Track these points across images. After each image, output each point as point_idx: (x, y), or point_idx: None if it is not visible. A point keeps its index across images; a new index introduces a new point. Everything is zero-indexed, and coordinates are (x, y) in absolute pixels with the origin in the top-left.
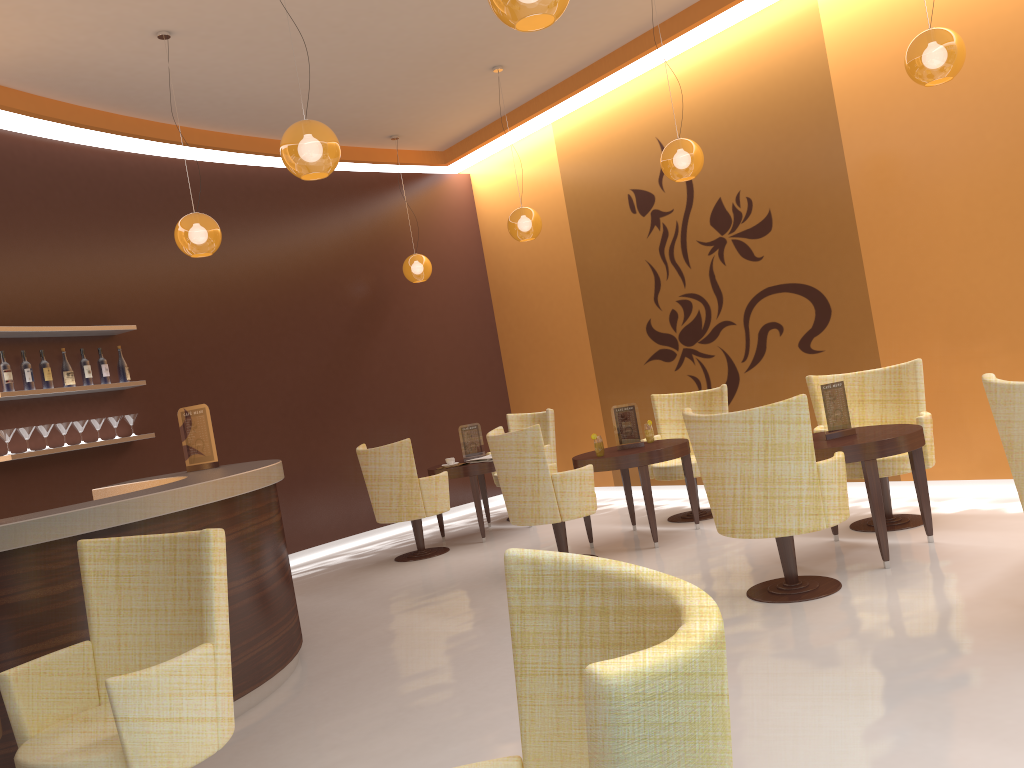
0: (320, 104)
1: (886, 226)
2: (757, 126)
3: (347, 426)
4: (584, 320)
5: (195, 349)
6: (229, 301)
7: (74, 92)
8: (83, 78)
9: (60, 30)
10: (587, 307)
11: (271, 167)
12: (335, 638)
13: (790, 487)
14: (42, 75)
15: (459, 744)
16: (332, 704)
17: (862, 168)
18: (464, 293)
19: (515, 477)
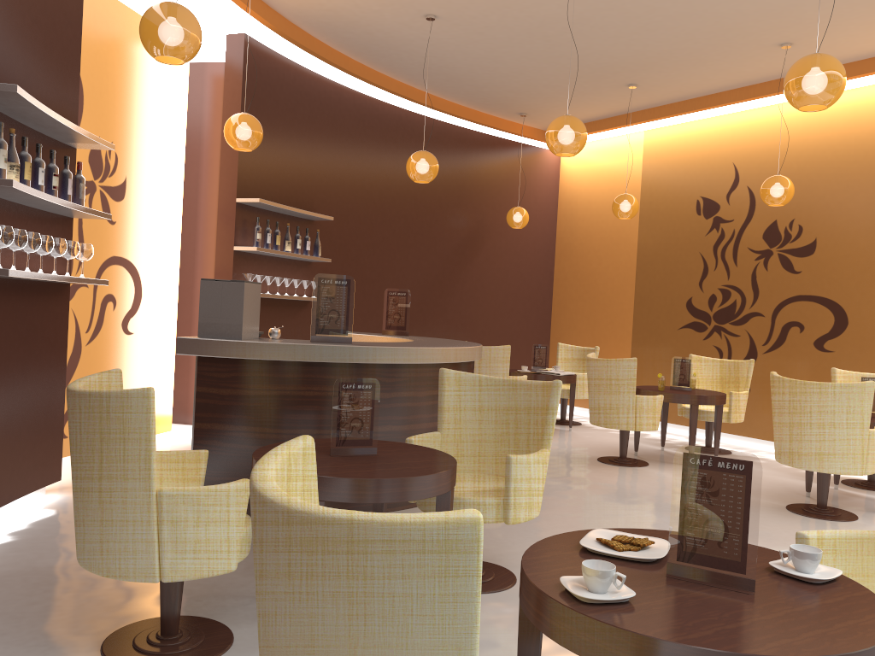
0: (492, 82)
1: None
2: (822, 174)
3: (439, 324)
4: (633, 285)
5: (357, 243)
6: (384, 212)
7: (337, 39)
8: (352, 32)
9: (366, 0)
10: (639, 276)
11: (430, 117)
12: None
13: (847, 441)
14: (327, 24)
15: None
16: None
17: None
18: (537, 243)
19: (607, 391)
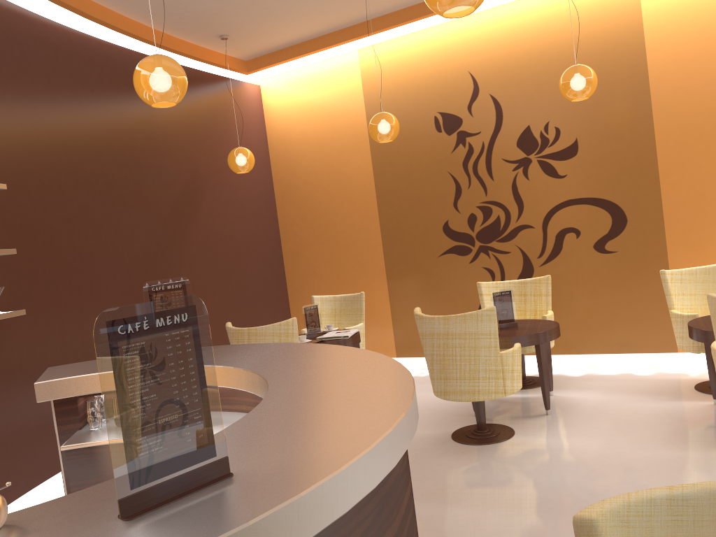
0: None
1: (684, 158)
2: None
3: None
4: (377, 218)
5: (47, 218)
6: (76, 171)
7: None
8: None
9: None
10: (381, 207)
11: (111, 43)
12: None
13: None
14: None
15: None
16: None
17: (666, 112)
18: (256, 188)
19: (465, 356)
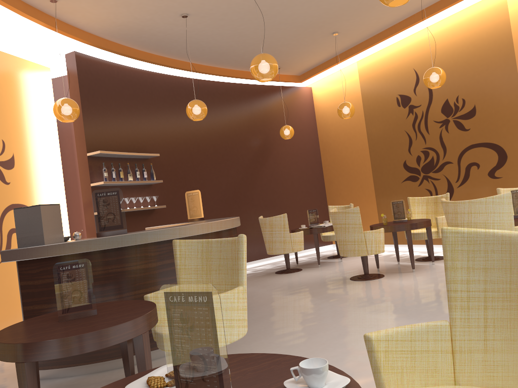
0: (247, 50)
1: None
2: (469, 62)
3: (250, 208)
4: (369, 160)
5: (183, 167)
6: (198, 145)
7: (138, 43)
8: (143, 36)
9: (139, 13)
10: (371, 154)
11: (219, 81)
12: (258, 304)
13: None
14: (126, 35)
15: (342, 348)
16: (269, 330)
17: None
18: (307, 146)
19: (345, 232)
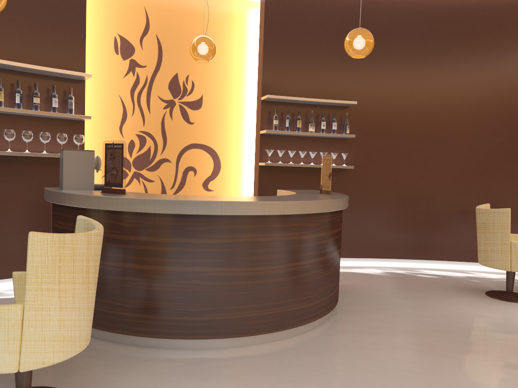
0: None
1: None
2: None
3: (505, 188)
4: None
5: (400, 120)
6: (433, 92)
7: None
8: None
9: None
10: None
11: None
12: (348, 328)
13: None
14: None
15: None
16: (250, 374)
17: None
18: None
19: None
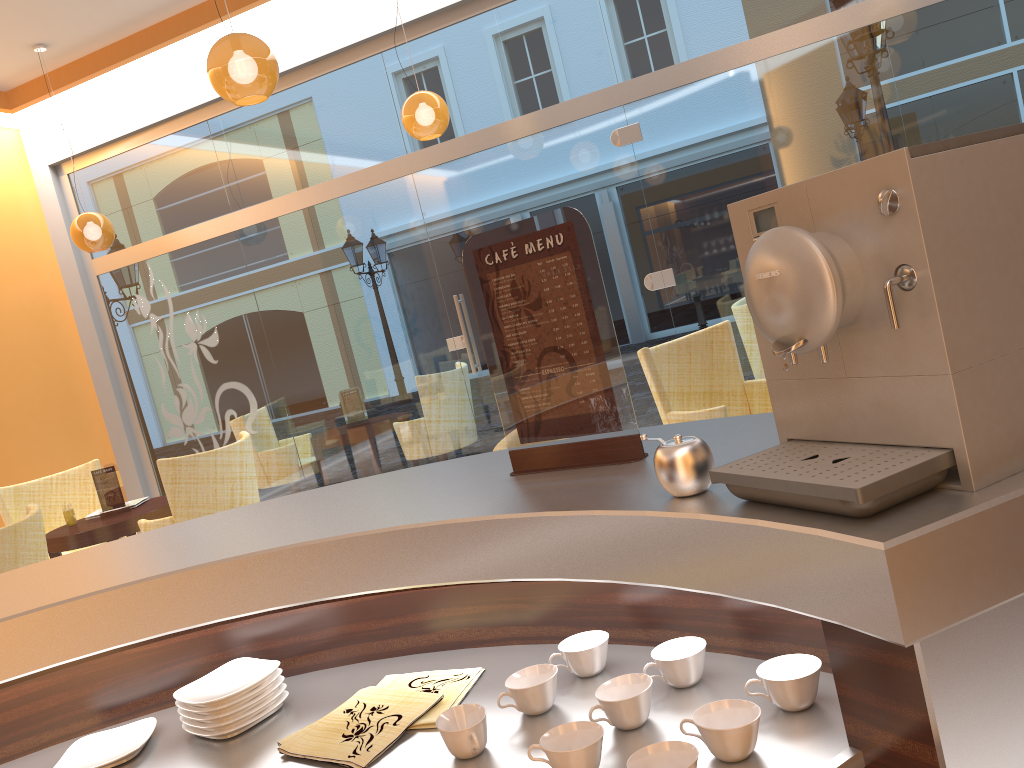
0: None
1: None
2: None
3: None
4: None
5: None
6: None
7: None
8: None
9: None
10: None
11: None
12: None
13: None
14: None
15: None
16: None
17: None
18: None
19: None
